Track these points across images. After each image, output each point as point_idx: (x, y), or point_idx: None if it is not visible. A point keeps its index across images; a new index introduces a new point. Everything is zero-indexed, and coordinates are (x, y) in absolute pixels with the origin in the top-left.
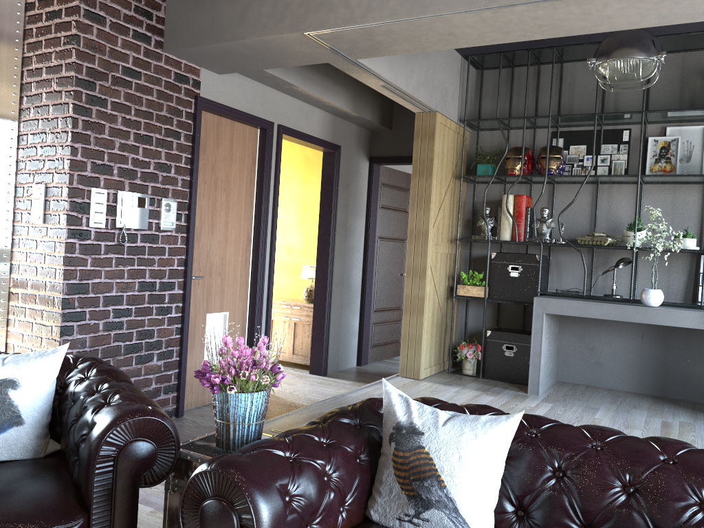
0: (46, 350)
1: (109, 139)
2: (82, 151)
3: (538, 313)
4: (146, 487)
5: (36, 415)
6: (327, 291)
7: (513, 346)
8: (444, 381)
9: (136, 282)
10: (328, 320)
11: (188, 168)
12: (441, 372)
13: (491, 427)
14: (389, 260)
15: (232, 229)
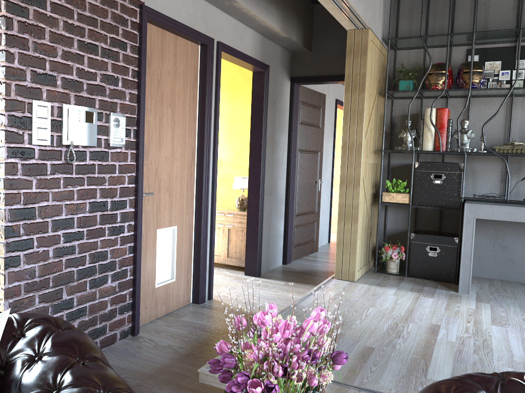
0: None
1: (50, 45)
2: (20, 57)
3: (469, 219)
4: None
5: None
6: (260, 200)
7: (437, 248)
8: (376, 282)
9: (87, 202)
10: (261, 226)
11: (135, 81)
12: (367, 271)
13: None
14: (306, 170)
15: (178, 144)
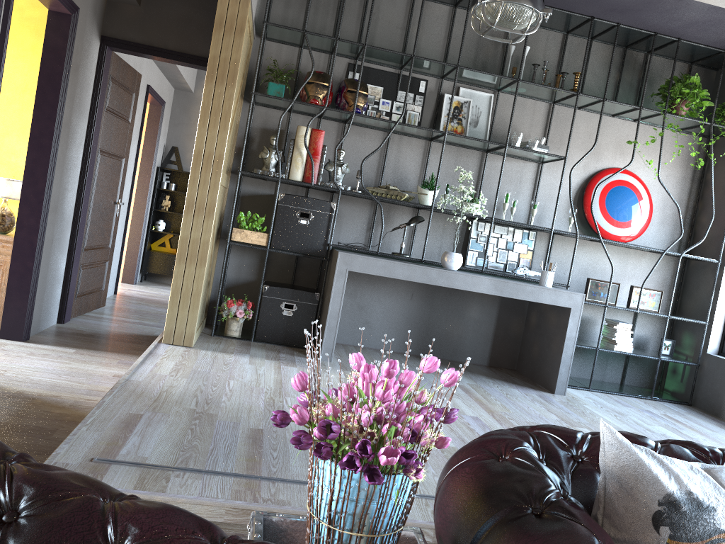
0: None
1: None
2: None
3: (341, 271)
4: None
5: None
6: (41, 220)
7: (294, 305)
8: (220, 347)
9: None
10: (38, 261)
11: None
12: (201, 334)
13: None
14: (106, 183)
15: None
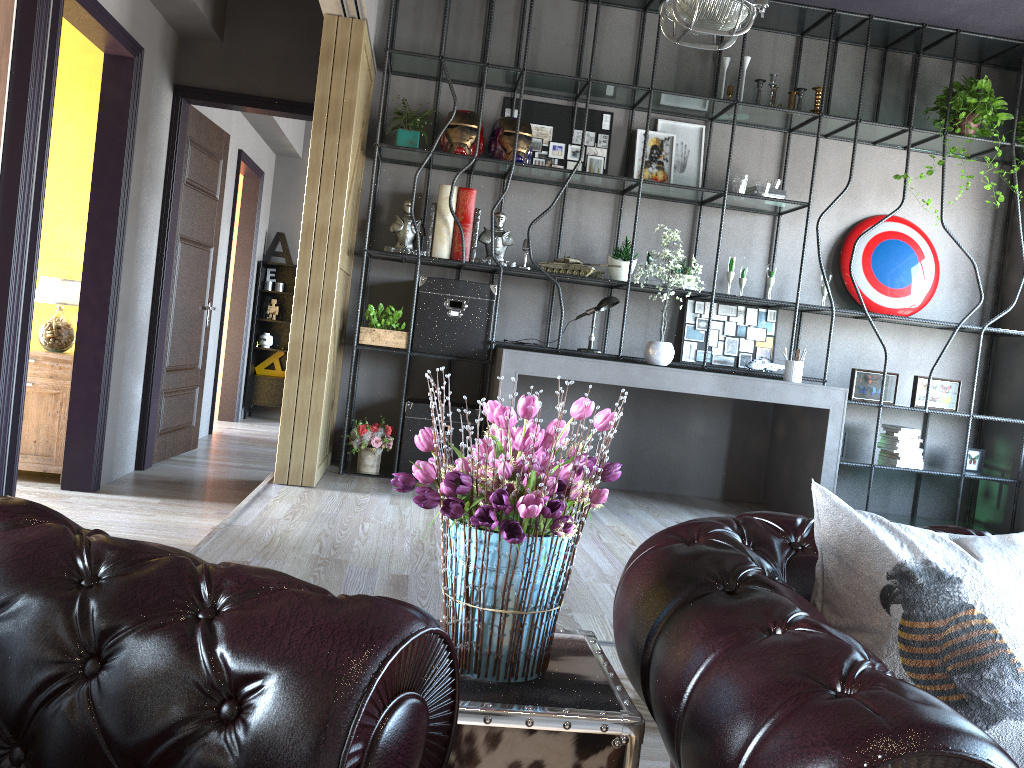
0: None
1: None
2: None
3: (509, 375)
4: None
5: None
6: (108, 330)
7: (448, 427)
8: (351, 487)
9: None
10: (107, 384)
11: None
12: (326, 472)
13: None
14: (190, 281)
15: None
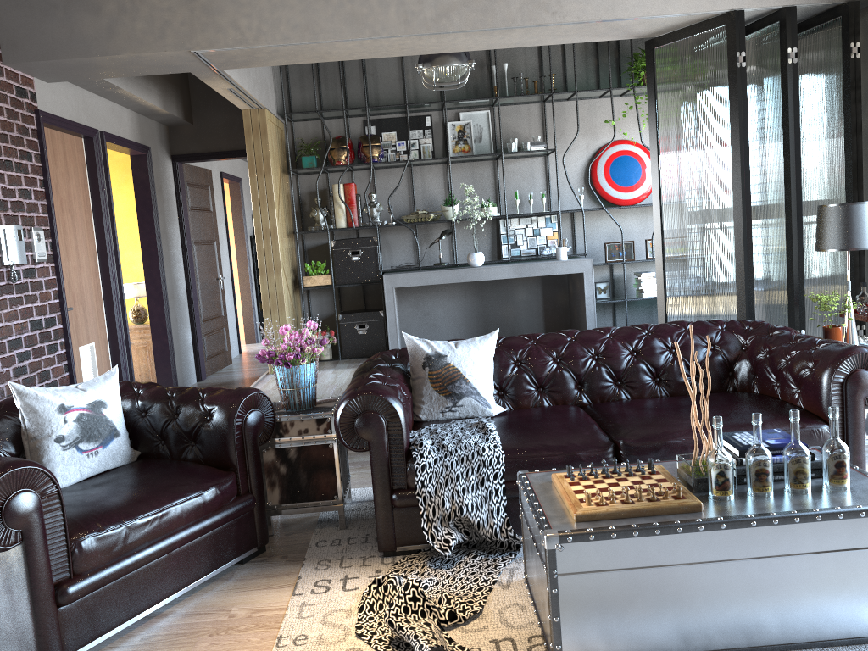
0: (104, 375)
1: None
2: None
3: (389, 289)
4: (260, 446)
5: (124, 427)
6: (165, 307)
7: (365, 324)
8: None
9: (28, 321)
10: (170, 337)
11: (43, 191)
12: None
13: (485, 342)
14: (206, 266)
15: (82, 252)
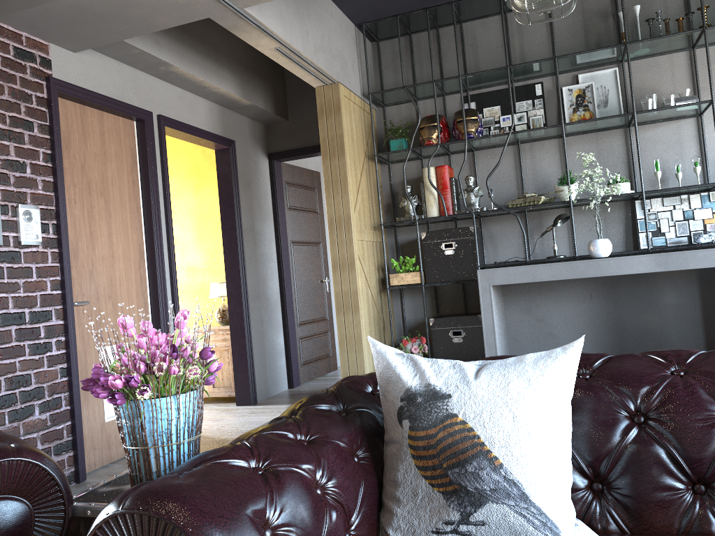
0: None
1: None
2: None
3: (485, 287)
4: None
5: None
6: (243, 307)
7: (461, 331)
8: None
9: None
10: (249, 339)
11: (48, 166)
12: None
13: (547, 366)
14: (306, 267)
15: (118, 241)
